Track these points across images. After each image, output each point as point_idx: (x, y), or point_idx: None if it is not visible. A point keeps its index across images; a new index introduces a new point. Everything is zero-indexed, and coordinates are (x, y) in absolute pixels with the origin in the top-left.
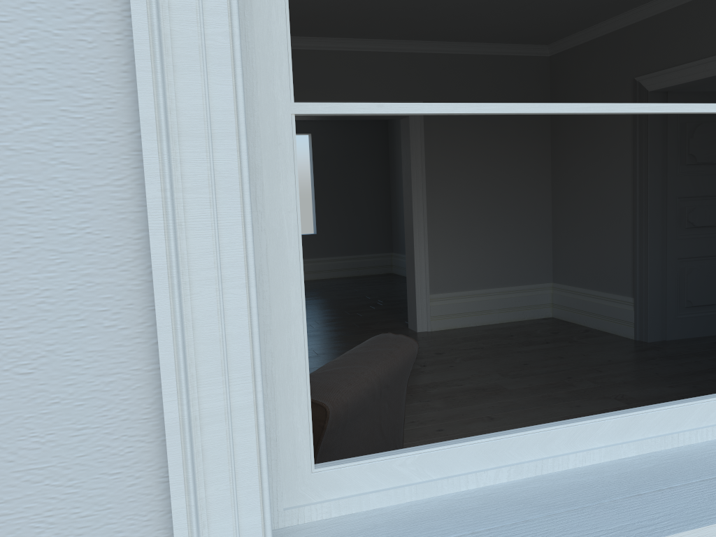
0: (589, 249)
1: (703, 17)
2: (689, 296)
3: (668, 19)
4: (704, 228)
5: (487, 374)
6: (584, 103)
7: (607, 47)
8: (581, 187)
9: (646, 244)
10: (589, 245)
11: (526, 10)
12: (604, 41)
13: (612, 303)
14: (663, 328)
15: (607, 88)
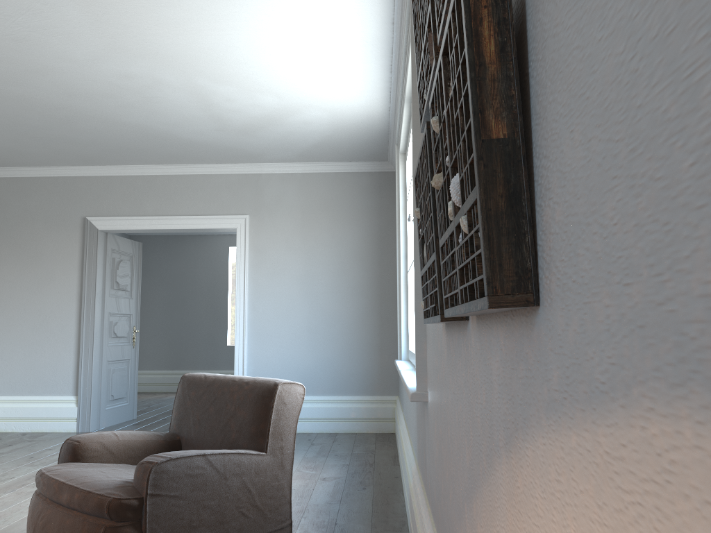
0: (21, 358)
1: (148, 188)
2: (113, 391)
3: (119, 182)
4: (120, 338)
5: (16, 468)
6: (24, 227)
7: (55, 187)
8: (14, 300)
9: (92, 349)
10: (22, 354)
11: (26, 140)
12: (51, 181)
13: (51, 404)
14: (98, 418)
15: (53, 219)
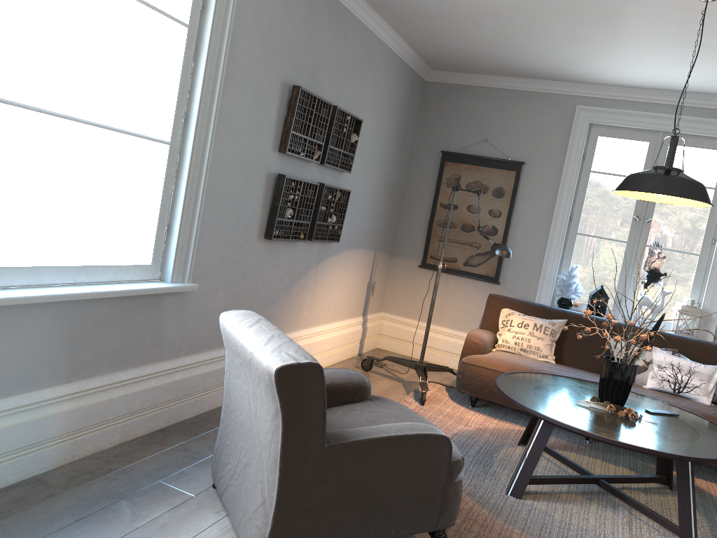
0: None
1: None
2: None
3: None
4: None
5: None
6: None
7: None
8: None
9: None
10: None
11: None
12: None
13: None
14: None
15: None
